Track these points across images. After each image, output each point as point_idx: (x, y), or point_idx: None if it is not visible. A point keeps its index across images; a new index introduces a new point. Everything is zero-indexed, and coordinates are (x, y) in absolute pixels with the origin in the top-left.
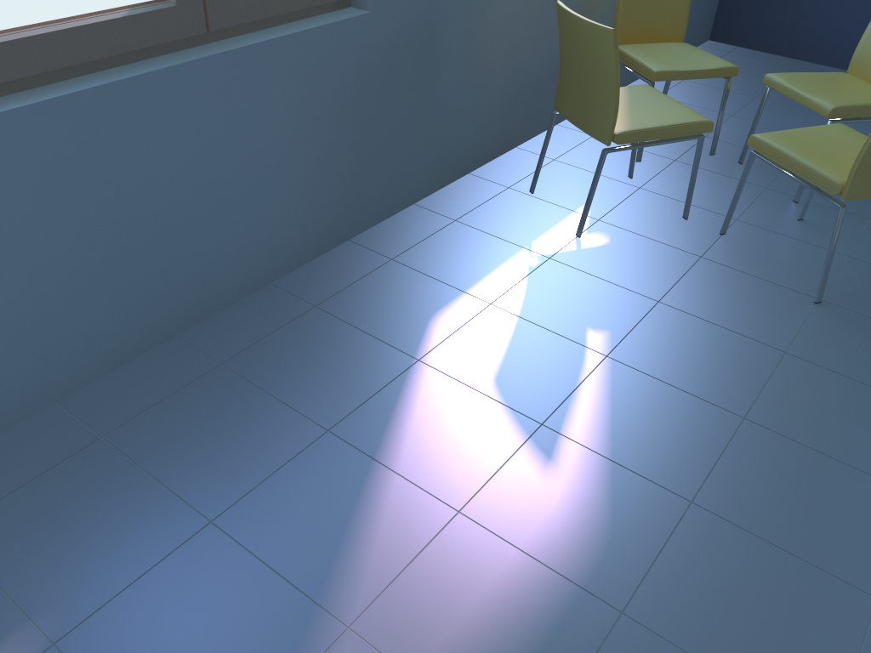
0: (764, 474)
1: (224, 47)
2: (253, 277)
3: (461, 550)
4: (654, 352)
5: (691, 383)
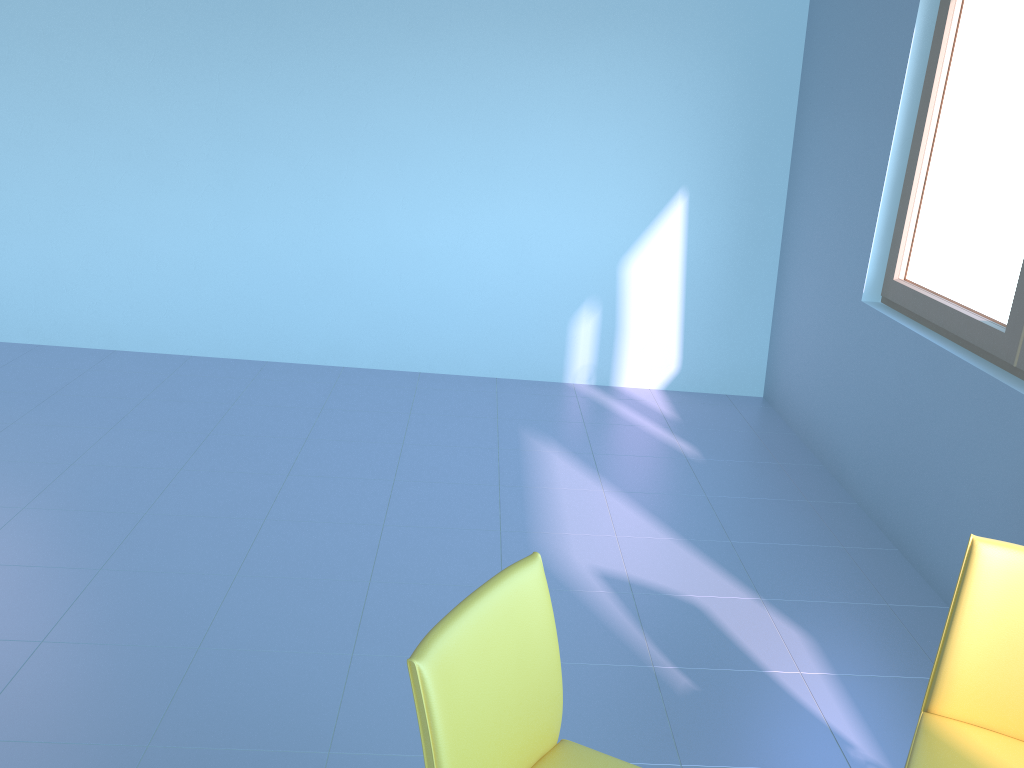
0: None
1: (1005, 379)
2: (942, 581)
3: (594, 524)
4: (621, 691)
5: (566, 674)
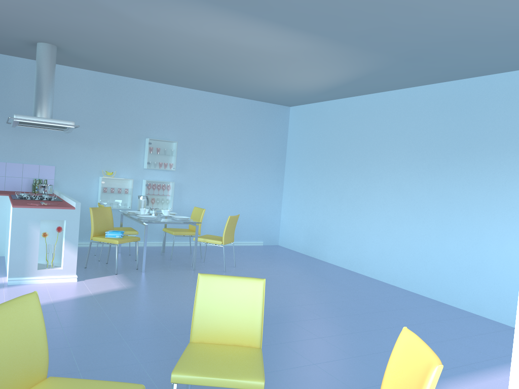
0: (362, 378)
1: None
2: None
3: None
4: None
5: None
